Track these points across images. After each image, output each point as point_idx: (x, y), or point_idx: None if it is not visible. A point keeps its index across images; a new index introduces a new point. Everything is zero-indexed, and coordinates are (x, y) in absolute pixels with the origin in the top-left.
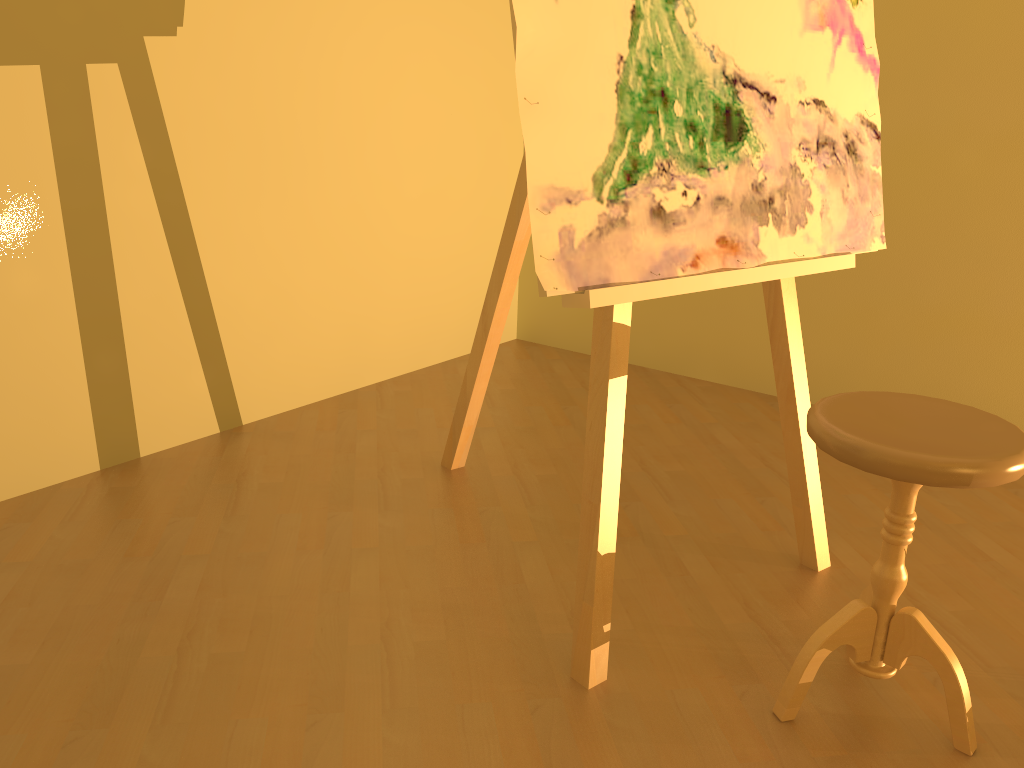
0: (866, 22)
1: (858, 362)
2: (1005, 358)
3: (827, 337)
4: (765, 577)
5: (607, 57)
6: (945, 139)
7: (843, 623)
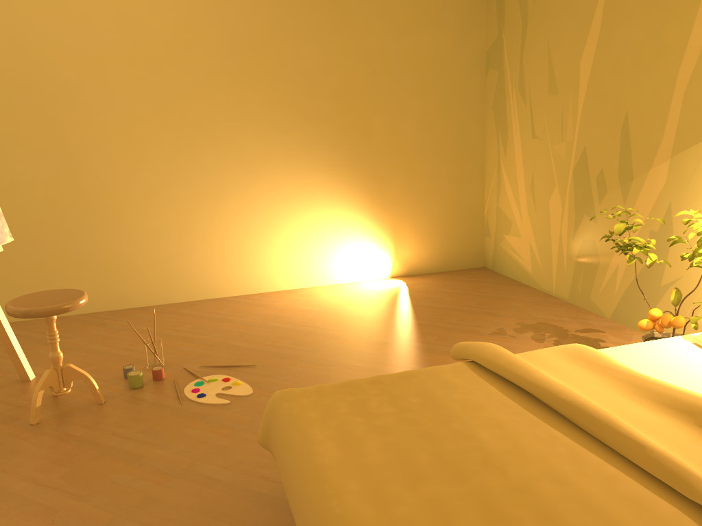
0: None
1: (18, 295)
2: (84, 274)
3: None
4: (8, 391)
5: None
6: (25, 185)
7: (45, 378)
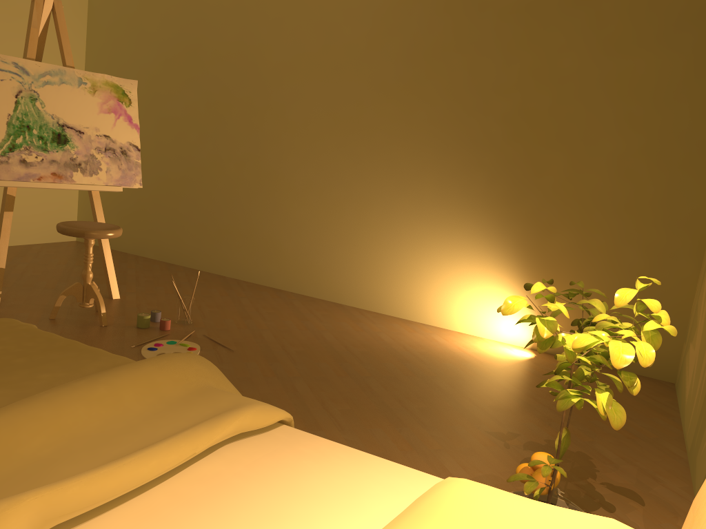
0: (134, 112)
1: (202, 248)
2: (246, 245)
3: (191, 238)
4: None
5: (3, 114)
6: (225, 160)
7: (70, 287)
